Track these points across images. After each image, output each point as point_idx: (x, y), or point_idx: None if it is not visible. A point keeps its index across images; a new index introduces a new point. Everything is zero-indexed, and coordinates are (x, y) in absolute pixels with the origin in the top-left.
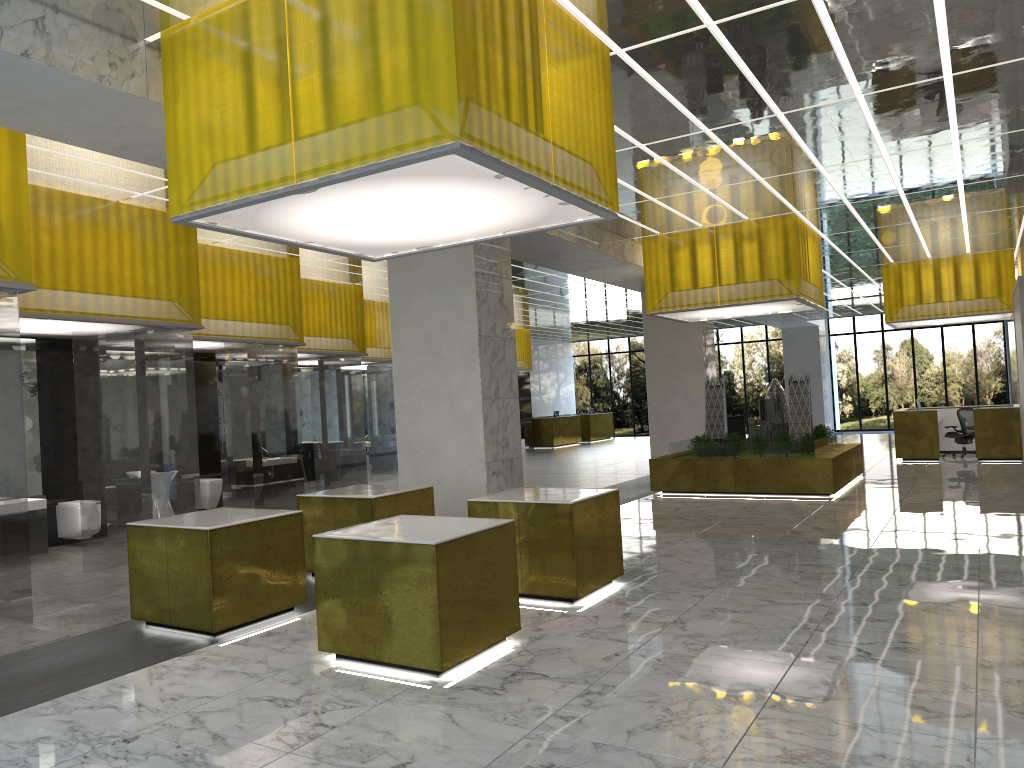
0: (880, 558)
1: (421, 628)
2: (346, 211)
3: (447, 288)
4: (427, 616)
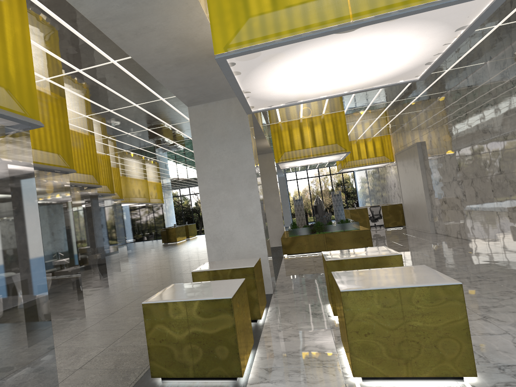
0: (475, 271)
1: (454, 347)
2: (324, 58)
3: (233, 141)
4: (459, 337)
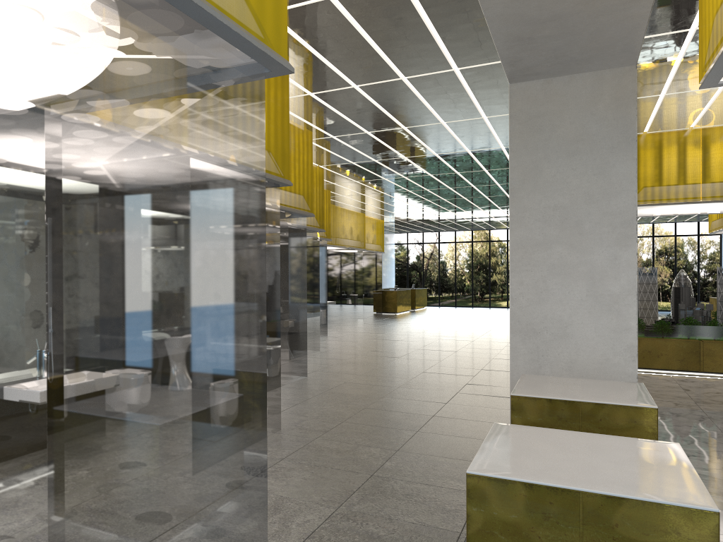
0: None
1: None
2: None
3: (595, 154)
4: None
